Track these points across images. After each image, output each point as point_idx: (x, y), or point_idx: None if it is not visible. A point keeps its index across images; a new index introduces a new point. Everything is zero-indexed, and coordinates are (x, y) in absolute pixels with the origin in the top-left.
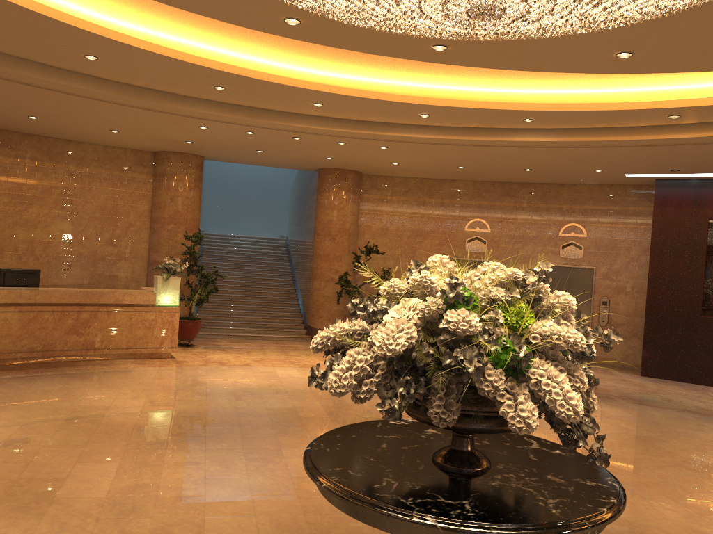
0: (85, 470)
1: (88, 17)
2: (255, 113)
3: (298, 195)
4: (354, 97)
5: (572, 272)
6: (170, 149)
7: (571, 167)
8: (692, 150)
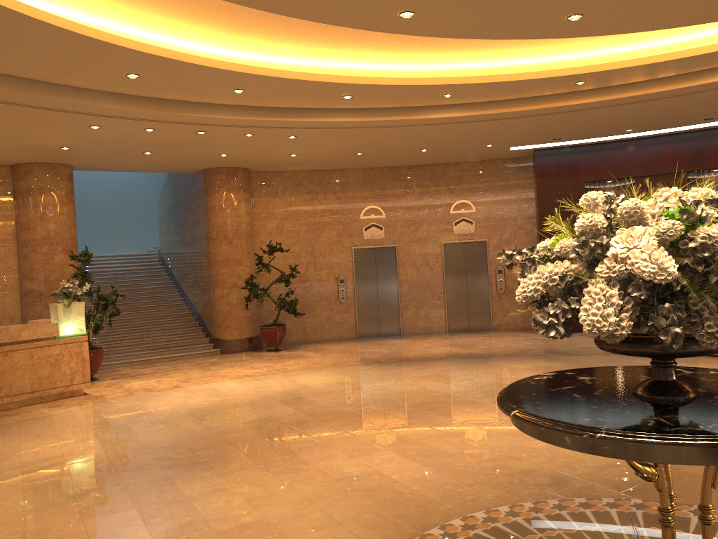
0: (103, 524)
1: None
2: (164, 105)
3: (172, 202)
4: (283, 79)
5: (467, 247)
6: (34, 159)
7: (466, 144)
8: (584, 116)
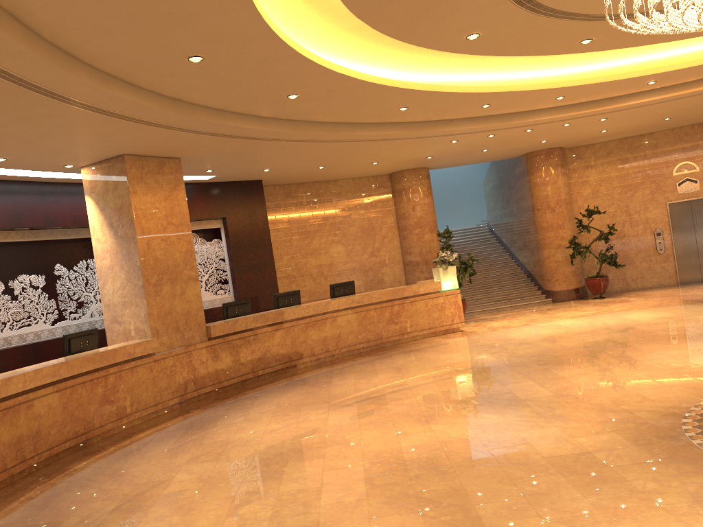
0: (515, 386)
1: (401, 80)
2: (504, 118)
3: (497, 182)
4: (596, 84)
5: None
6: (405, 167)
7: None
8: None
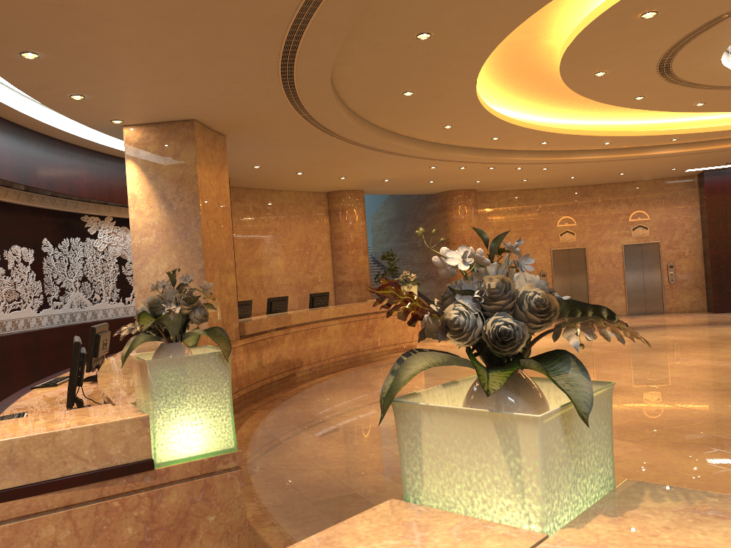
0: None
1: None
2: (490, 153)
3: (395, 216)
4: (581, 136)
5: (643, 247)
6: (350, 188)
7: (657, 169)
8: None
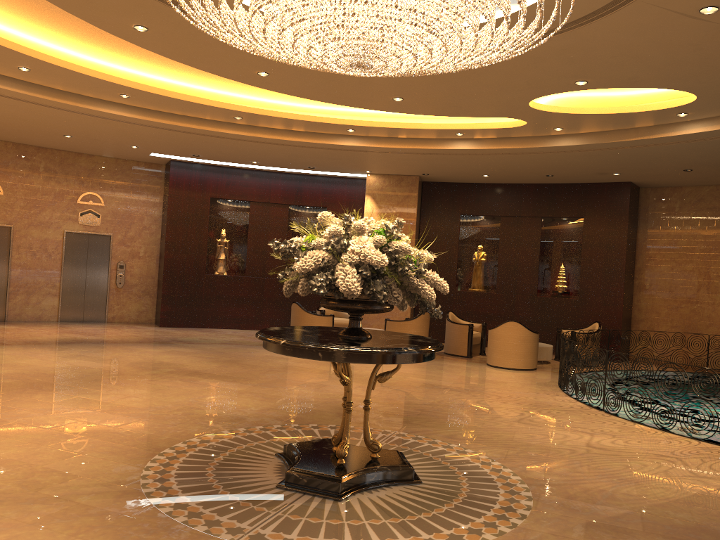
0: None
1: None
2: None
3: None
4: None
5: (91, 239)
6: None
7: (113, 141)
8: (229, 143)
